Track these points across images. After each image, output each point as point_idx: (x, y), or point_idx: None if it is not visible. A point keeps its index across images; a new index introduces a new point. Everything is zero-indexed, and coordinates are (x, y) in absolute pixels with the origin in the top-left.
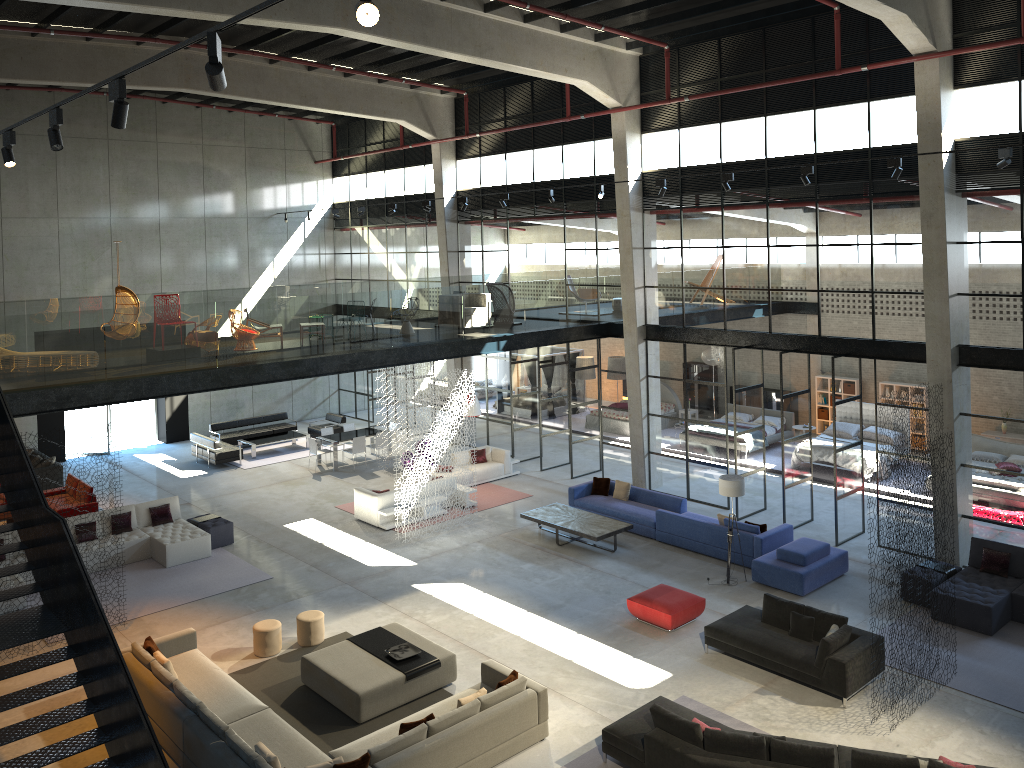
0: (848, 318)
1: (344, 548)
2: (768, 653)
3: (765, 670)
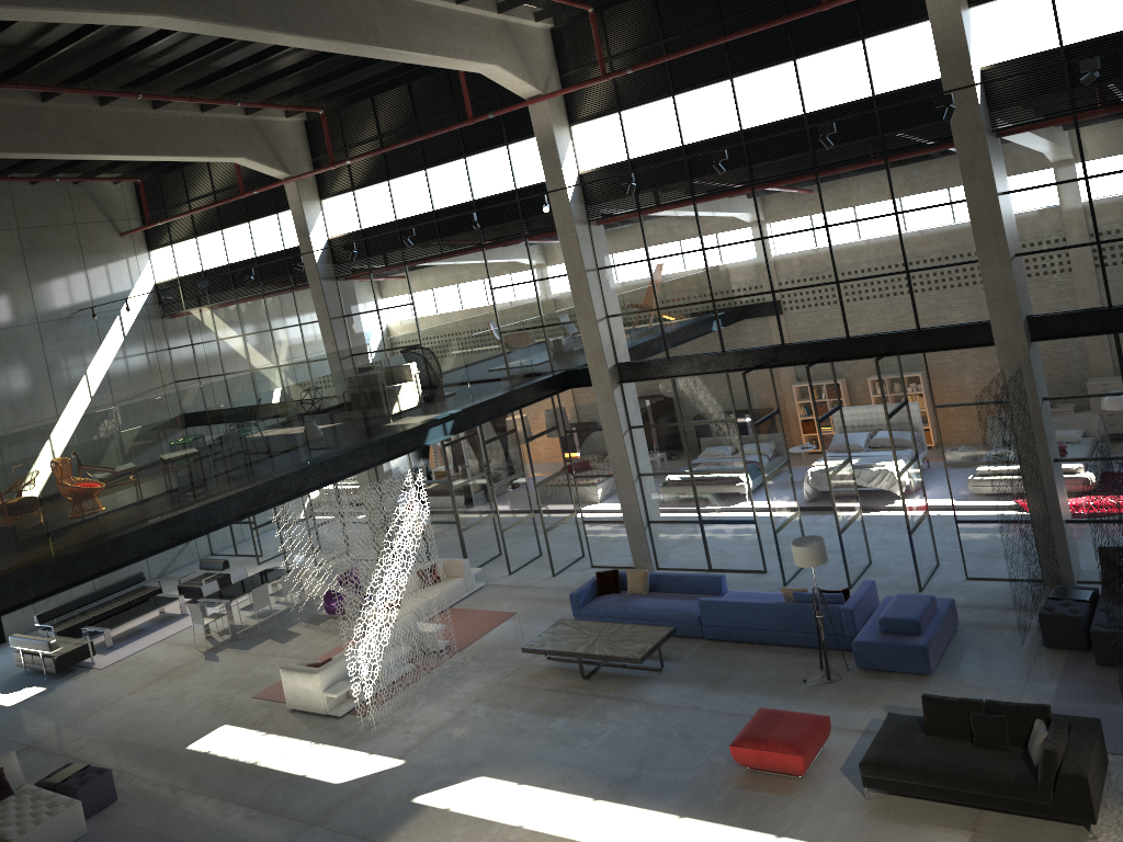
0: (881, 309)
1: (289, 763)
2: (965, 784)
3: (959, 805)
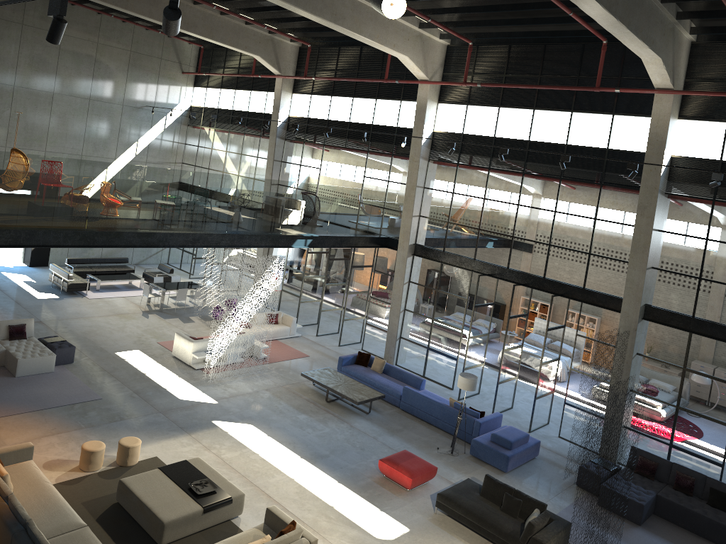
0: (568, 269)
1: (161, 380)
2: (484, 524)
3: (479, 535)
